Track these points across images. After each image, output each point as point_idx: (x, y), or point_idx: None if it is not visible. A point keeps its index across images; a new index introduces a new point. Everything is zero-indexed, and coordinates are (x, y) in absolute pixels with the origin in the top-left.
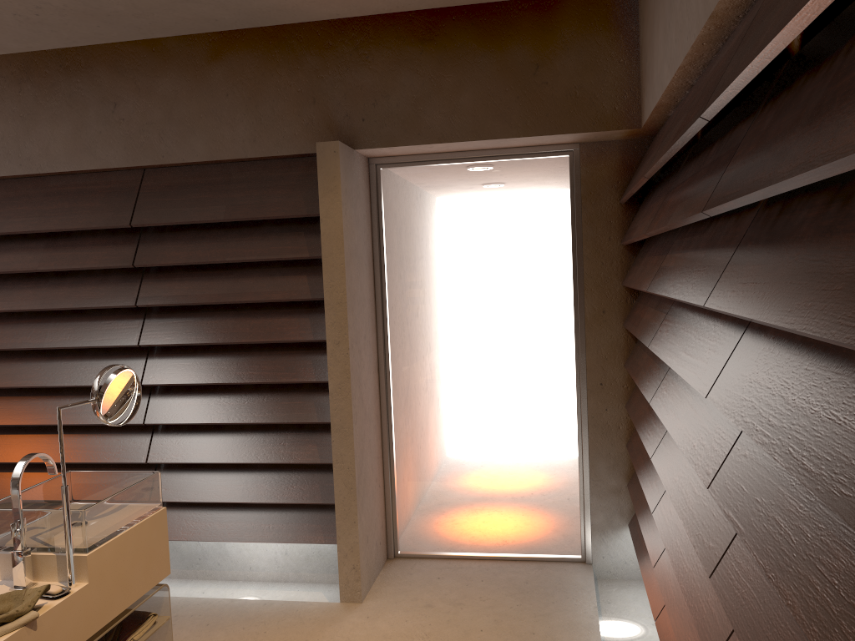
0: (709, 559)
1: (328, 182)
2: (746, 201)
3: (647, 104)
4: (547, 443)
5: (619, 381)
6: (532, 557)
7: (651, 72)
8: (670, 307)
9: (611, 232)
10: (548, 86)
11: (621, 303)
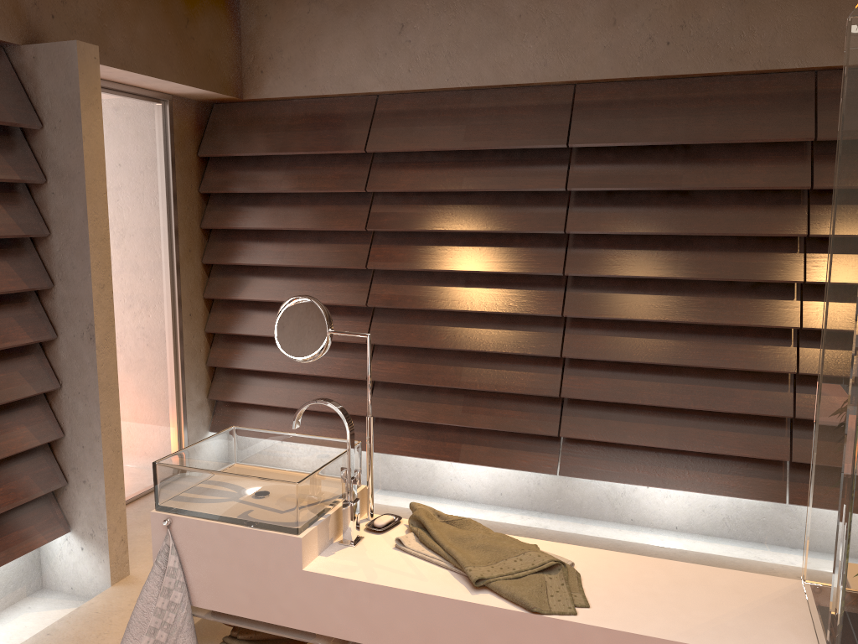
0: (549, 350)
1: (90, 93)
2: (639, 189)
3: (279, 86)
4: (155, 377)
5: (200, 310)
6: (149, 490)
7: (304, 67)
8: (370, 240)
9: (192, 180)
10: (195, 42)
11: (199, 243)
